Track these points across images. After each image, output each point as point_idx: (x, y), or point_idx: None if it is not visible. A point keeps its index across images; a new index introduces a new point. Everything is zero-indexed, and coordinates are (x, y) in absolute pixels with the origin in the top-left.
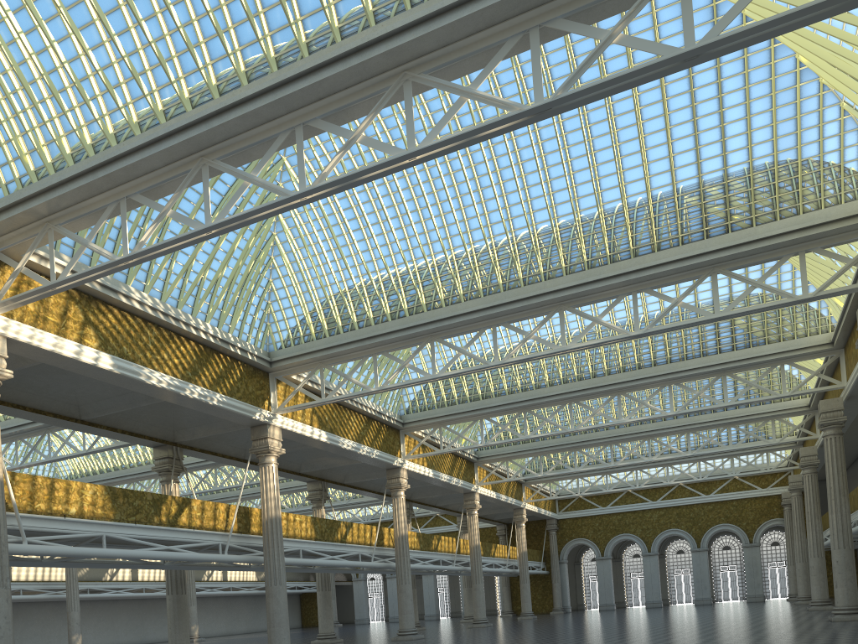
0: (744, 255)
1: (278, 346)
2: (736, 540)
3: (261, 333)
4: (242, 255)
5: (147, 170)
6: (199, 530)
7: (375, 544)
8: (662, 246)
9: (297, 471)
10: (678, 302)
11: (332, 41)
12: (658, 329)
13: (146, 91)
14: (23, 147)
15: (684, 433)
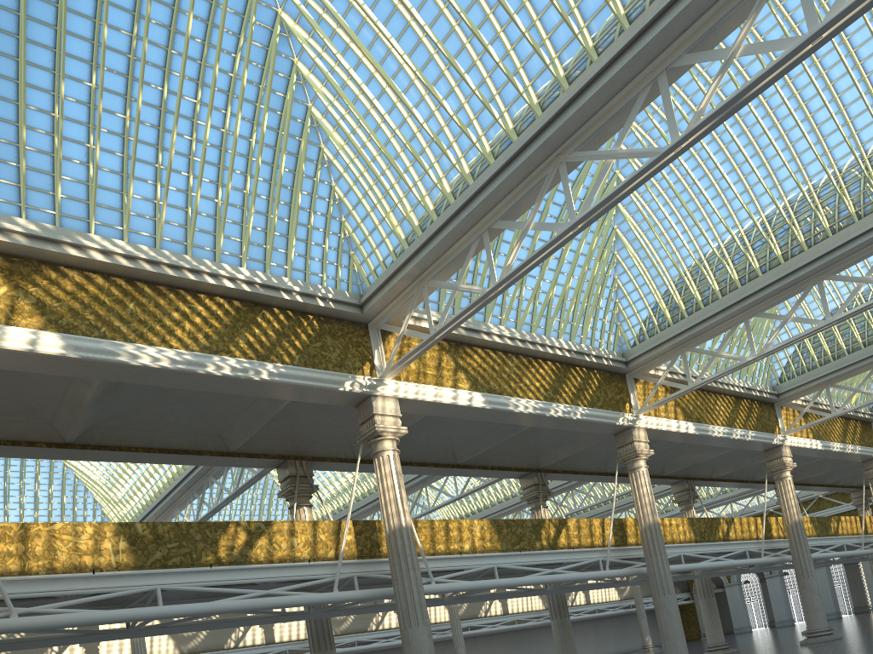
0: None
1: (631, 344)
2: None
3: (611, 335)
4: (586, 259)
5: (505, 193)
6: (578, 549)
7: (763, 537)
8: None
9: (659, 475)
10: None
11: None
12: None
13: (496, 115)
14: (393, 220)
15: None
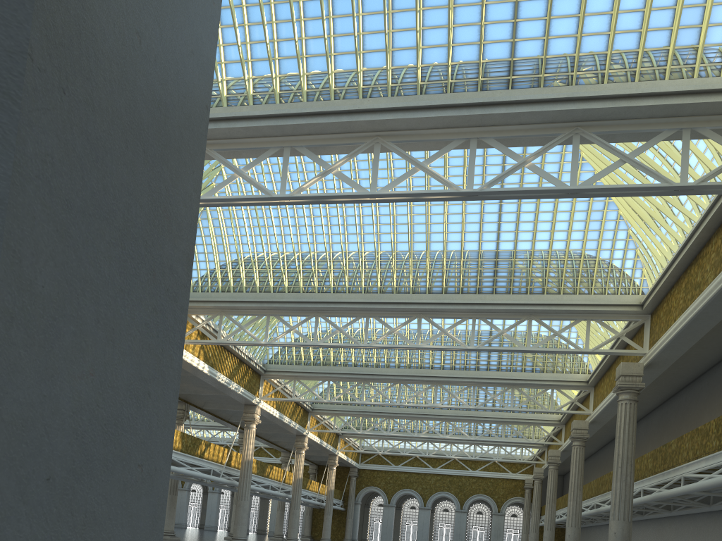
0: (552, 312)
1: None
2: (487, 508)
3: None
4: None
5: None
6: None
7: (225, 464)
8: (498, 291)
9: None
10: (503, 332)
11: (326, 97)
12: (487, 349)
13: None
14: None
15: (471, 422)
